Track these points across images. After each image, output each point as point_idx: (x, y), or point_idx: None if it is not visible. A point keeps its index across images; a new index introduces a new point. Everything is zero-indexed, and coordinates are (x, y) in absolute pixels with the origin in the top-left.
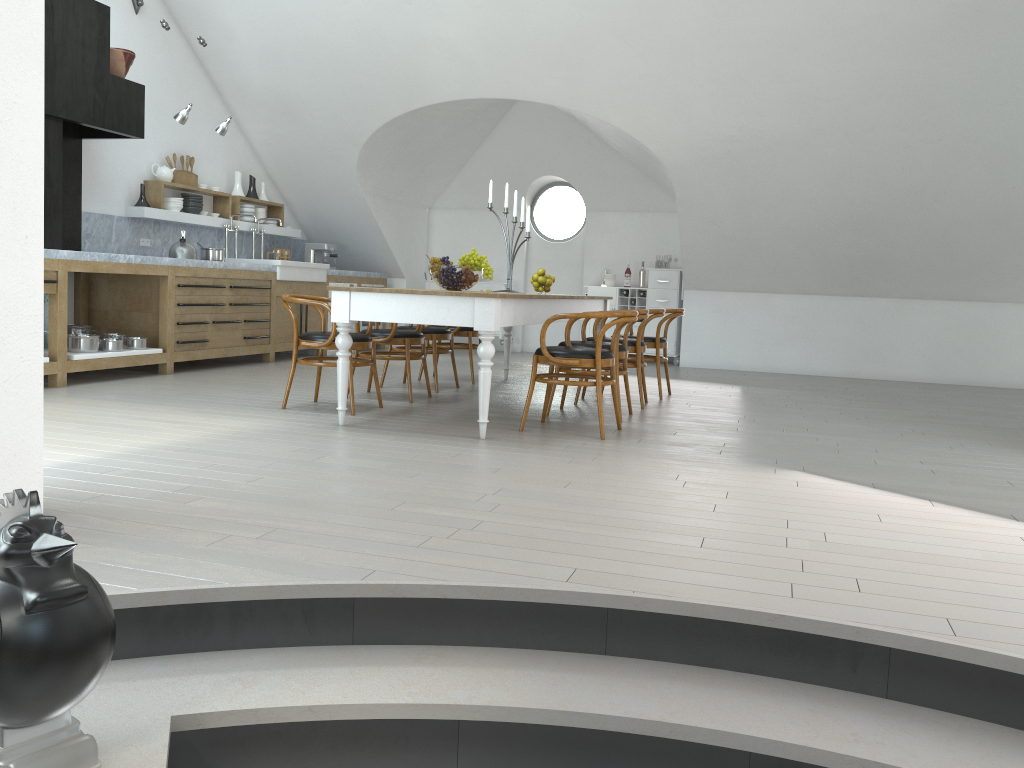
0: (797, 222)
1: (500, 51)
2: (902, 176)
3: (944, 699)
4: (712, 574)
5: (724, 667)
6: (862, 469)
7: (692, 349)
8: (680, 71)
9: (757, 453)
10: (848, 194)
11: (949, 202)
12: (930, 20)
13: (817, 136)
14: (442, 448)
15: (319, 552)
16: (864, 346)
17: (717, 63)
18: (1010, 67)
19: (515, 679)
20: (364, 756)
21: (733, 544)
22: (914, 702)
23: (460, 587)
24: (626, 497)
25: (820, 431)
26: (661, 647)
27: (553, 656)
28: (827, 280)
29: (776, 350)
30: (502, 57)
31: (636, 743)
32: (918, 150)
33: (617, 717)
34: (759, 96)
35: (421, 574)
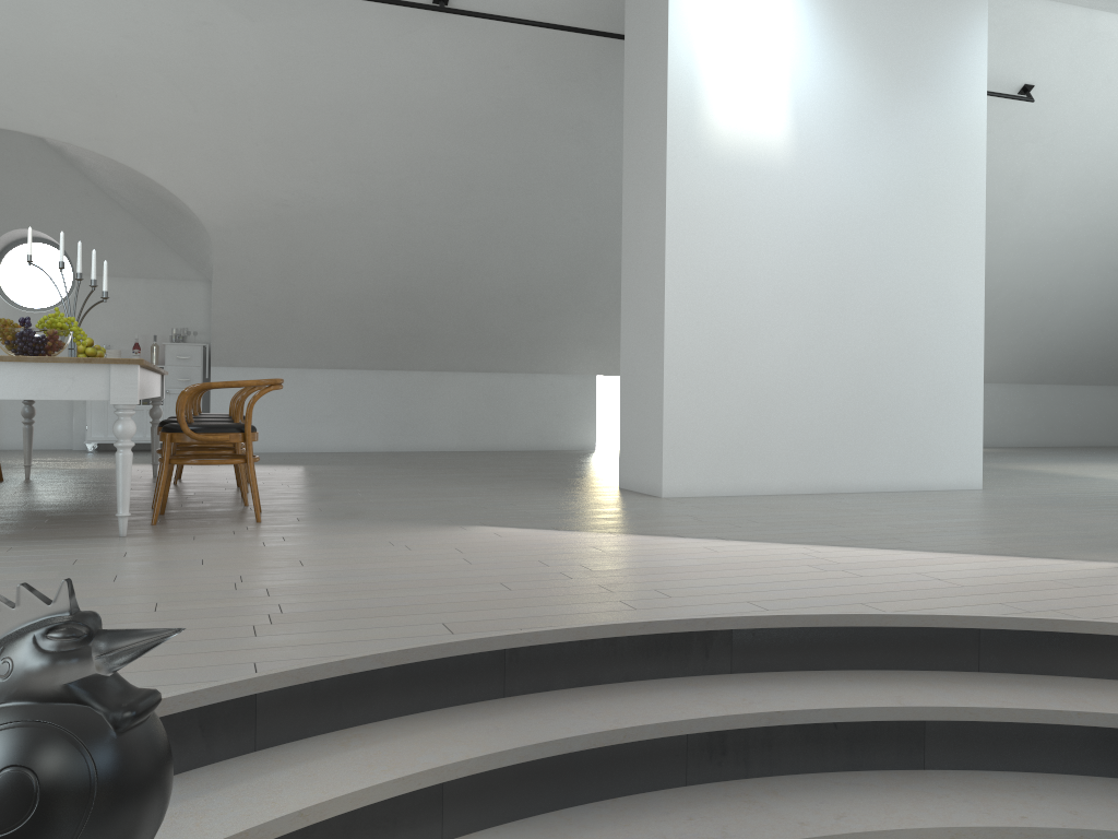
0: (342, 294)
1: (4, 69)
2: (444, 252)
3: (772, 661)
4: (555, 606)
5: (606, 681)
6: (527, 518)
7: None
8: (235, 125)
9: (424, 517)
10: (394, 267)
11: (481, 279)
12: (480, 110)
13: (370, 208)
14: (93, 550)
15: (155, 660)
16: (402, 419)
17: (276, 122)
18: (539, 161)
19: (460, 734)
20: None
21: (531, 583)
22: (751, 670)
23: (366, 658)
24: (378, 564)
25: (444, 494)
26: (553, 676)
27: (463, 709)
28: (366, 354)
29: (316, 428)
30: (6, 77)
31: (597, 756)
32: (460, 229)
33: (580, 736)
34: (317, 161)
35: (310, 655)
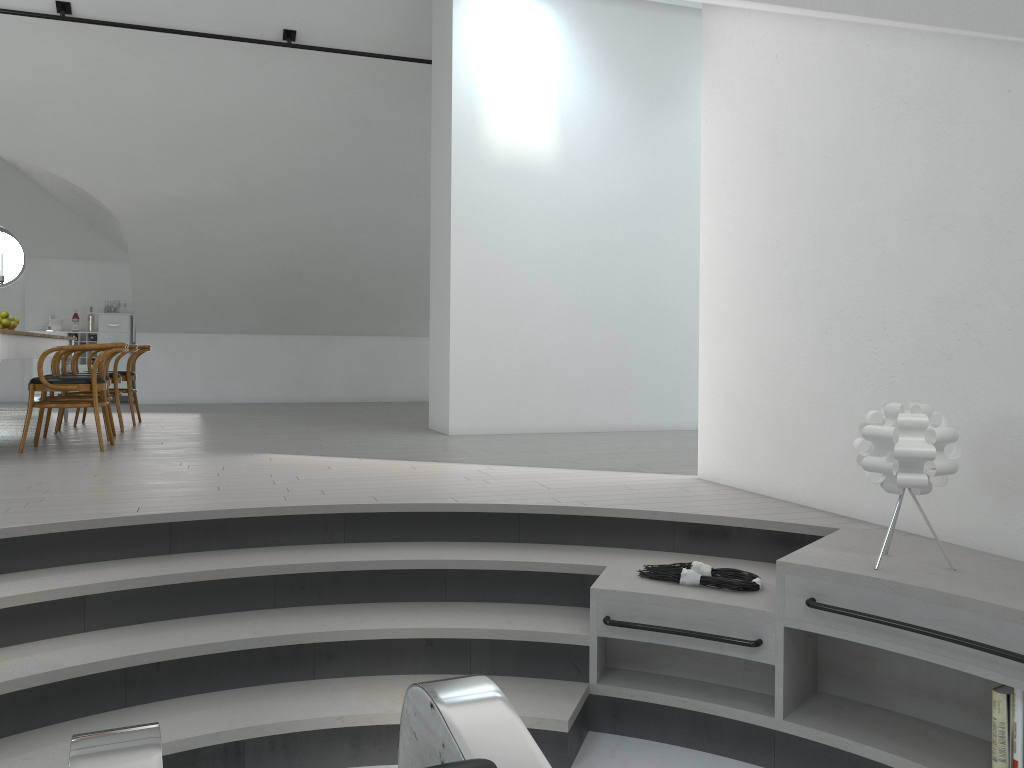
0: (239, 272)
1: None
2: (321, 237)
3: (374, 535)
4: (233, 498)
5: (250, 546)
6: (313, 448)
7: (147, 387)
8: (132, 137)
9: (235, 447)
10: (280, 250)
11: (356, 259)
12: (334, 122)
13: (253, 202)
14: None
15: None
16: (299, 375)
17: (166, 135)
18: (390, 162)
19: (116, 571)
20: (16, 632)
21: (240, 486)
22: (359, 541)
23: (61, 523)
24: (149, 476)
25: (277, 433)
26: (208, 541)
27: (135, 559)
28: (266, 321)
29: (226, 383)
30: None
31: (206, 586)
32: (331, 218)
33: (193, 572)
34: (204, 165)
35: (25, 522)
